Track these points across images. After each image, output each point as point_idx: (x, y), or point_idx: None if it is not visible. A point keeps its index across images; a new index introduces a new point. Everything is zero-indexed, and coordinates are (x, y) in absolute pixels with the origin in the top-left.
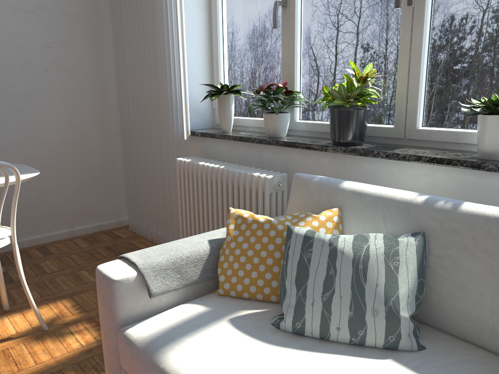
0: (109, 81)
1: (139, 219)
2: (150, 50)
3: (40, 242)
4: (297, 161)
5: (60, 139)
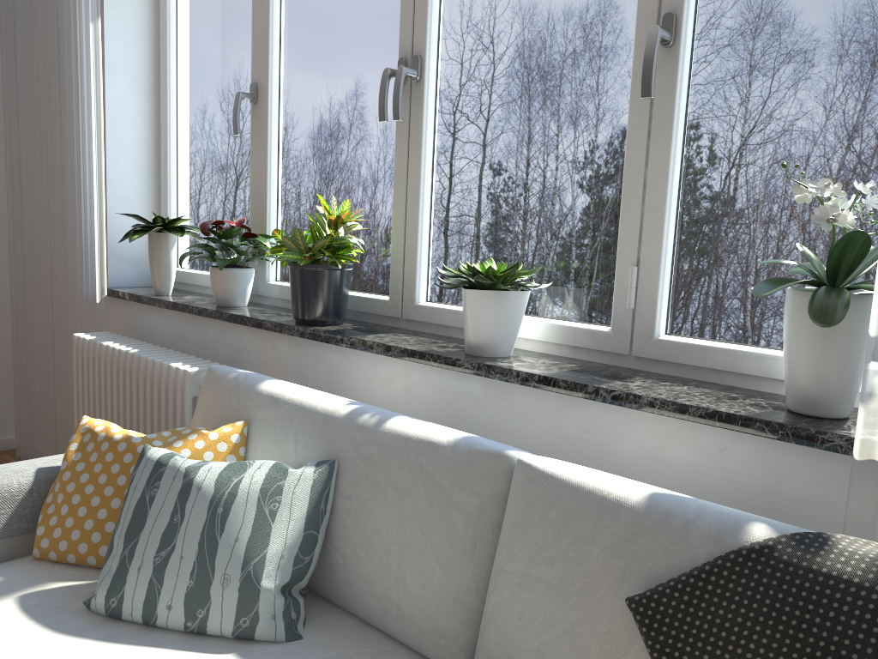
0: None
1: (31, 438)
2: (54, 151)
3: None
4: (249, 346)
5: None
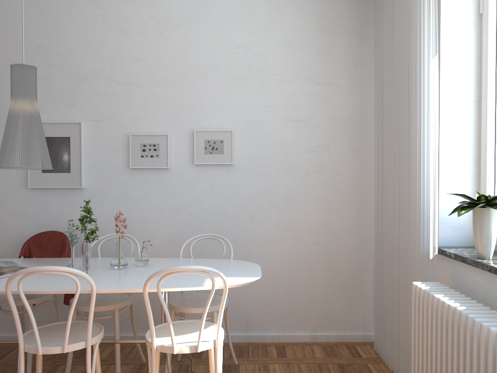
0: (369, 182)
1: (382, 340)
2: (403, 151)
3: (281, 340)
4: None
5: (312, 239)
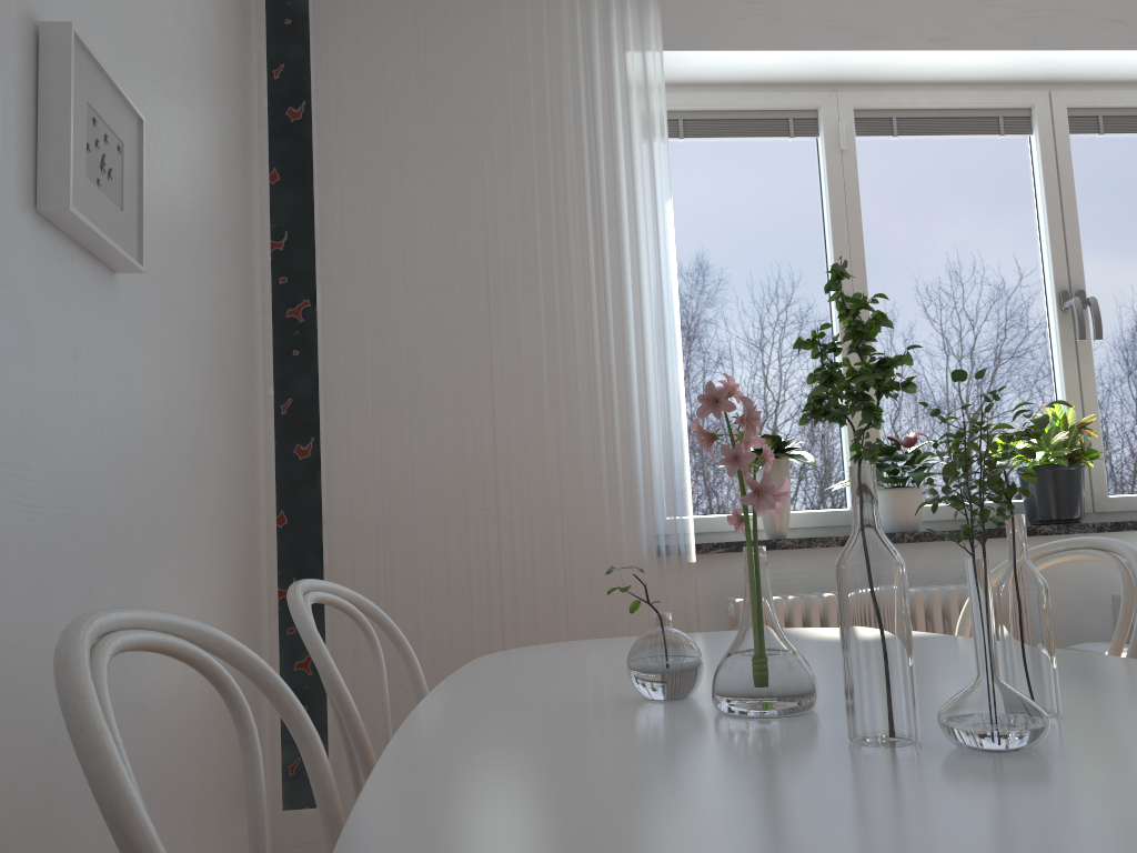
0: (259, 435)
1: None
2: (535, 358)
3: None
4: (994, 562)
5: (220, 615)
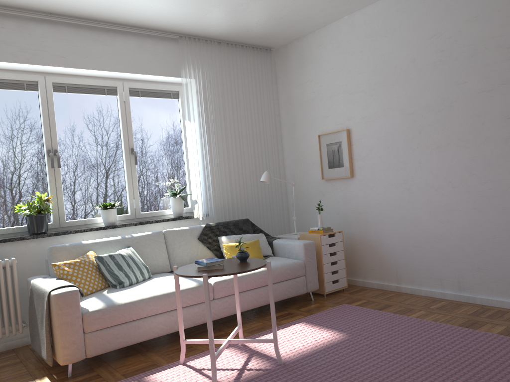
0: None
1: None
2: None
3: None
4: (9, 250)
5: None
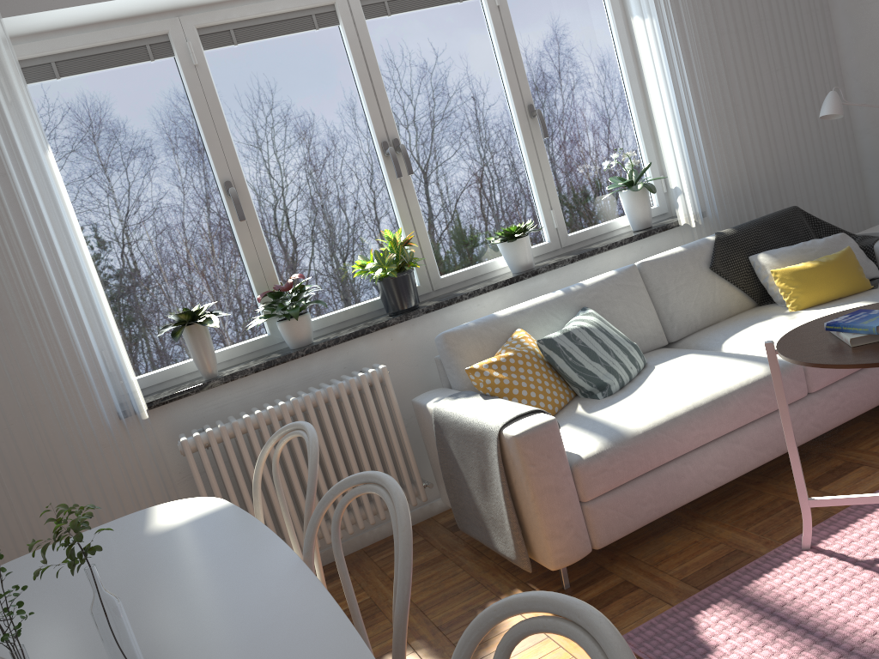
0: None
1: None
2: None
3: None
4: (365, 351)
5: None
